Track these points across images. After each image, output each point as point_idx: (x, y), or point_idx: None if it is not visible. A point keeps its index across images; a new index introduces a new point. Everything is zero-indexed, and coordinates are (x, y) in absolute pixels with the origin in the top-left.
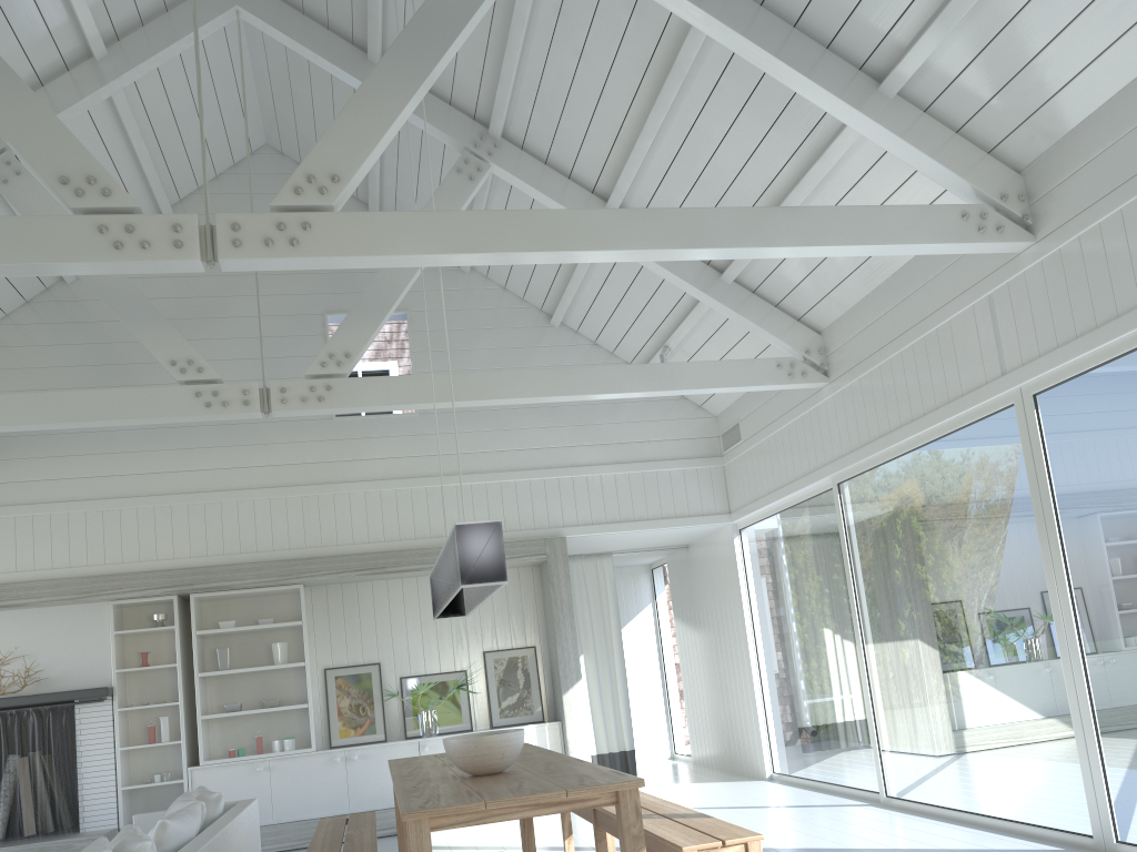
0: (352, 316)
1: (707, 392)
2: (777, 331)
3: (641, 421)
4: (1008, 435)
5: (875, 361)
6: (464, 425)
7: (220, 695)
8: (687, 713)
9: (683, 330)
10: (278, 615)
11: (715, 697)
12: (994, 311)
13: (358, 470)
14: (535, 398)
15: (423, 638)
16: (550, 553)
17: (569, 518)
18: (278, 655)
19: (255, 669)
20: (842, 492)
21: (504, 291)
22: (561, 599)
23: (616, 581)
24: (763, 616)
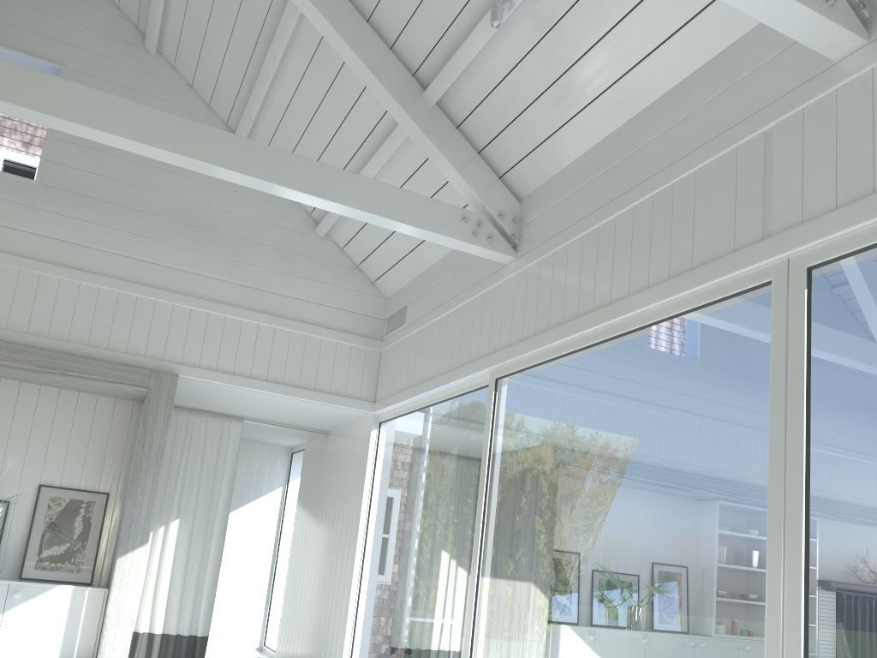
0: None
1: (372, 221)
2: (473, 180)
3: (305, 277)
4: (750, 326)
5: (579, 229)
6: (94, 215)
7: None
8: (283, 607)
9: (370, 171)
10: None
11: (312, 597)
12: (770, 151)
13: None
14: (136, 144)
15: None
16: (153, 388)
17: (190, 356)
18: None
19: None
20: (499, 389)
21: (190, 89)
22: (151, 444)
23: (253, 456)
24: (379, 520)
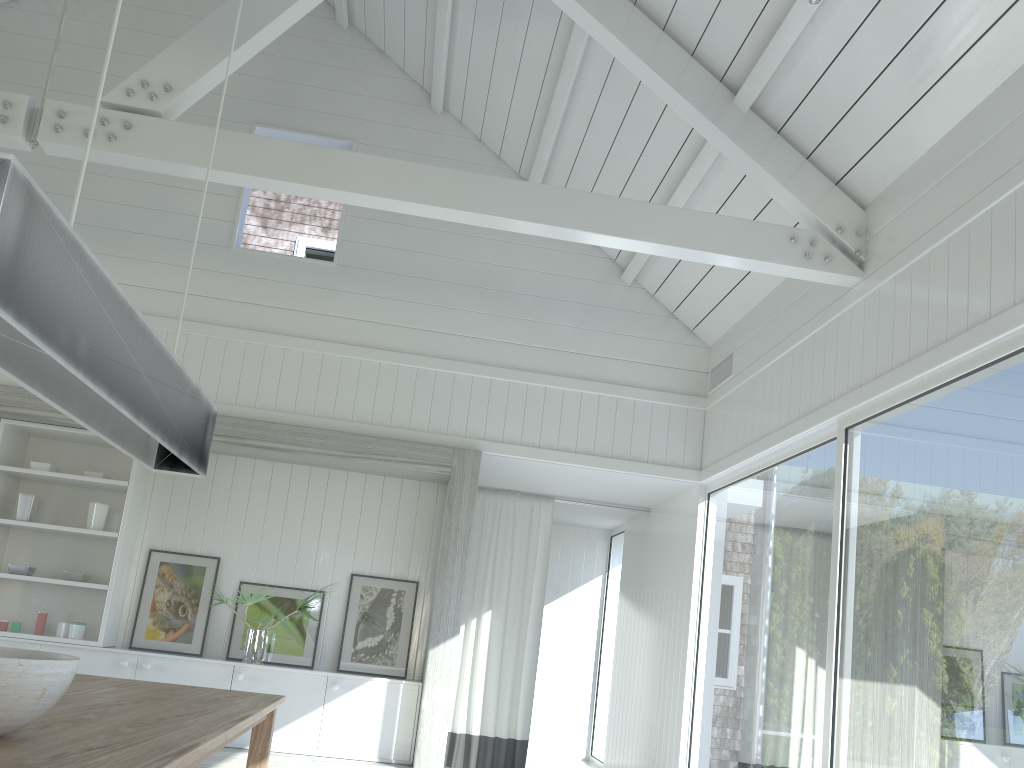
0: (190, 39)
1: (680, 255)
2: (801, 191)
3: (612, 332)
4: None
5: (943, 231)
6: (389, 290)
7: (20, 552)
8: (609, 712)
9: (678, 200)
10: (116, 473)
11: (640, 699)
12: None
13: (244, 316)
14: (423, 206)
15: (282, 540)
16: (456, 467)
17: (492, 431)
18: (91, 517)
19: (55, 528)
20: (850, 440)
21: (479, 143)
22: (456, 528)
23: (567, 541)
24: (713, 608)
